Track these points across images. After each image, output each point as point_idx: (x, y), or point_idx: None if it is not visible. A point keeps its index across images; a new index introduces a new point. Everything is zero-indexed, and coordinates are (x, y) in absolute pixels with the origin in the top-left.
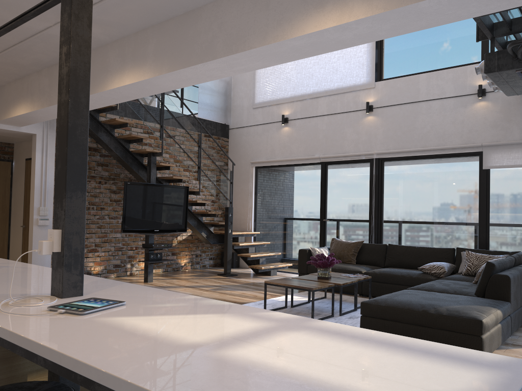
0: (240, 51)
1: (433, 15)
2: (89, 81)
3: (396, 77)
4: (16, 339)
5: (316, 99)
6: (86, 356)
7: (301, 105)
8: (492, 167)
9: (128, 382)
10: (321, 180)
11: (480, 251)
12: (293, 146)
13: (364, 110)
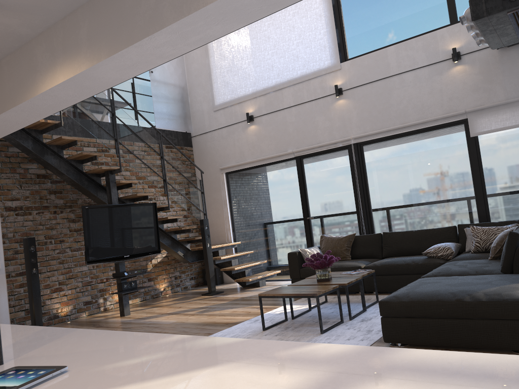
0: (193, 11)
1: None
2: None
3: (362, 54)
4: None
5: (280, 91)
6: None
7: (265, 99)
8: (480, 134)
9: None
10: (299, 176)
11: (484, 225)
12: (263, 145)
13: (334, 95)
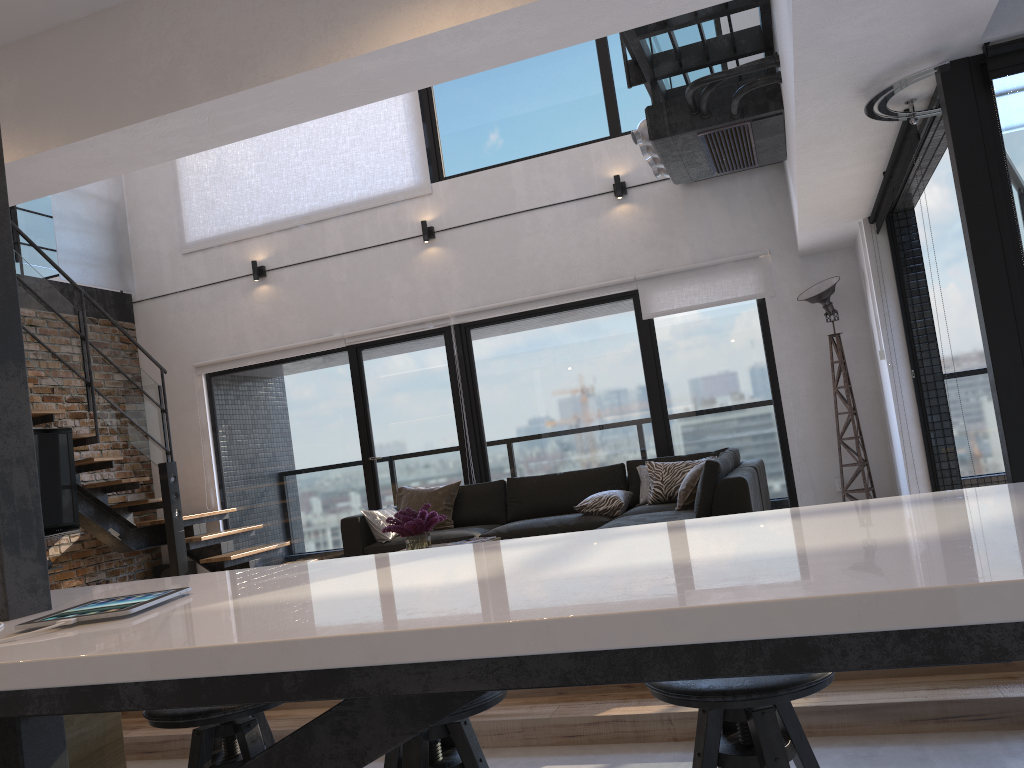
0: (247, 87)
1: (624, 6)
2: None
3: (468, 171)
4: (30, 675)
5: (319, 224)
6: (293, 633)
7: (289, 238)
8: (657, 315)
9: (473, 626)
10: (354, 382)
11: (666, 460)
12: (285, 322)
13: (419, 238)
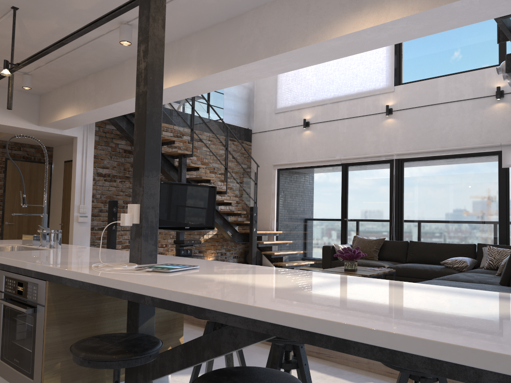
0: (281, 52)
1: (464, 14)
2: (163, 74)
3: (415, 81)
4: (123, 285)
5: (336, 103)
6: (194, 291)
7: (322, 109)
8: None
9: (241, 304)
10: (342, 181)
11: (501, 247)
12: (315, 149)
13: (384, 113)
